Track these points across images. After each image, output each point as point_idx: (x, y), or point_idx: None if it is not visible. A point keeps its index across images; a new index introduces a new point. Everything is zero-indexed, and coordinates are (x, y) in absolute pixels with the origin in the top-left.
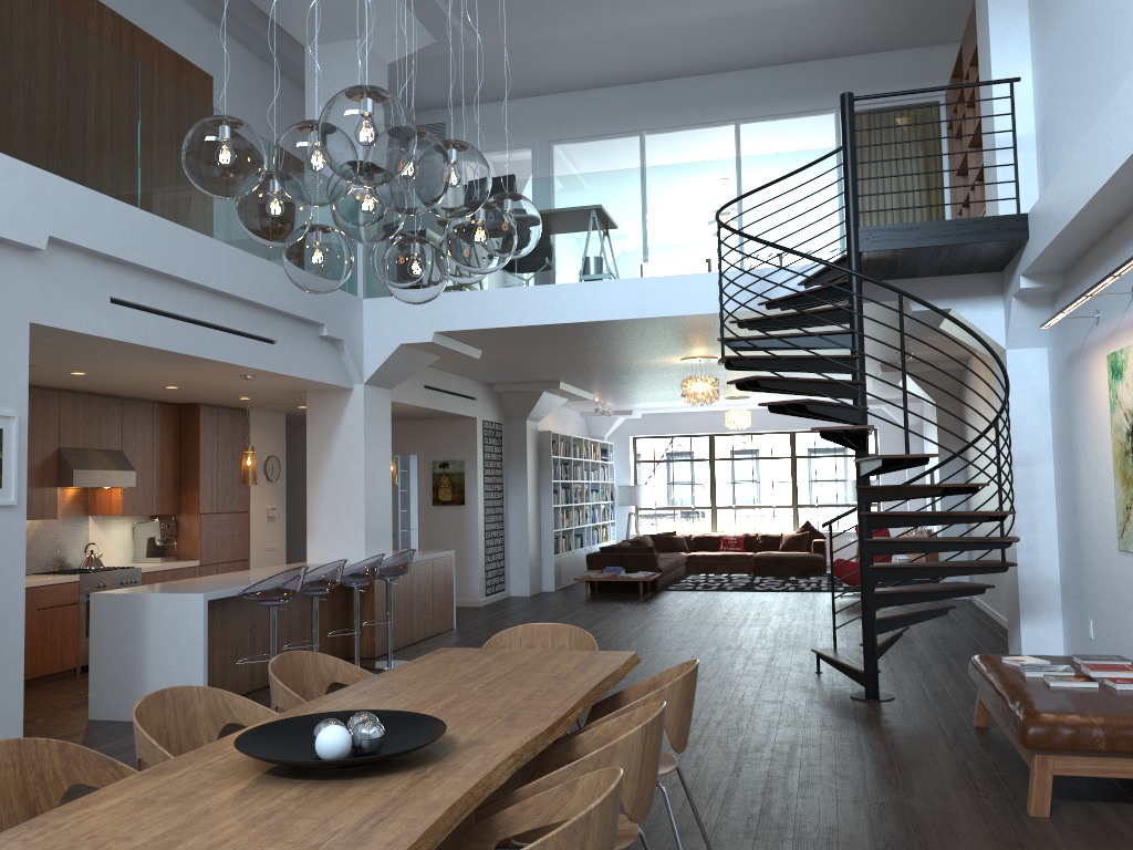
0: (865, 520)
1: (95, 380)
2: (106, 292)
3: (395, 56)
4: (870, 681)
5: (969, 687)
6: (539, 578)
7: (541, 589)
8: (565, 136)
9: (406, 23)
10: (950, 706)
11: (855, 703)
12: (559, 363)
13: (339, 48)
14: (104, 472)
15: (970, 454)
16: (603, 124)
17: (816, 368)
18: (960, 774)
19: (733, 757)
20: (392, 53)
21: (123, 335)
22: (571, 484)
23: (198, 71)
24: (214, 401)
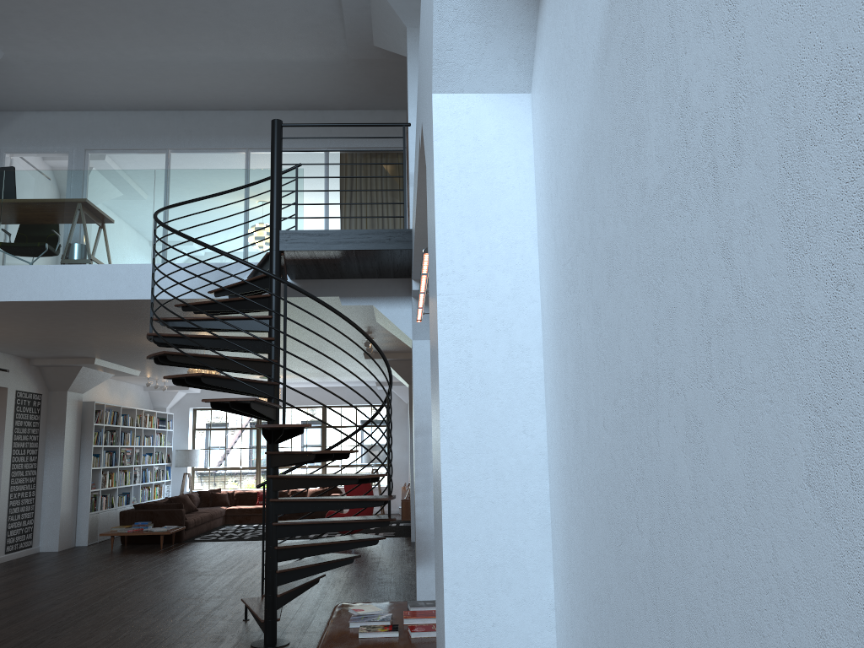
0: (272, 482)
1: None
2: None
3: None
4: (268, 629)
5: None
6: (73, 534)
7: (75, 544)
8: (100, 147)
9: None
10: None
11: None
12: (76, 340)
13: None
14: None
15: None
16: (134, 140)
17: (234, 347)
18: None
19: None
20: None
21: None
22: (118, 448)
23: None
24: None
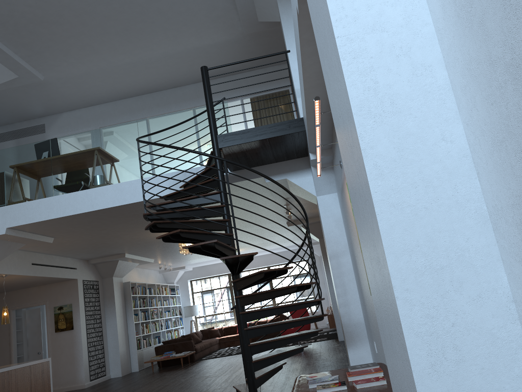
0: (239, 301)
1: None
2: None
3: None
4: None
5: None
6: (129, 364)
7: (131, 371)
8: (108, 124)
9: None
10: None
11: None
12: (111, 241)
13: None
14: None
15: None
16: (127, 116)
17: (200, 214)
18: None
19: None
20: None
21: None
22: (148, 309)
23: None
24: None
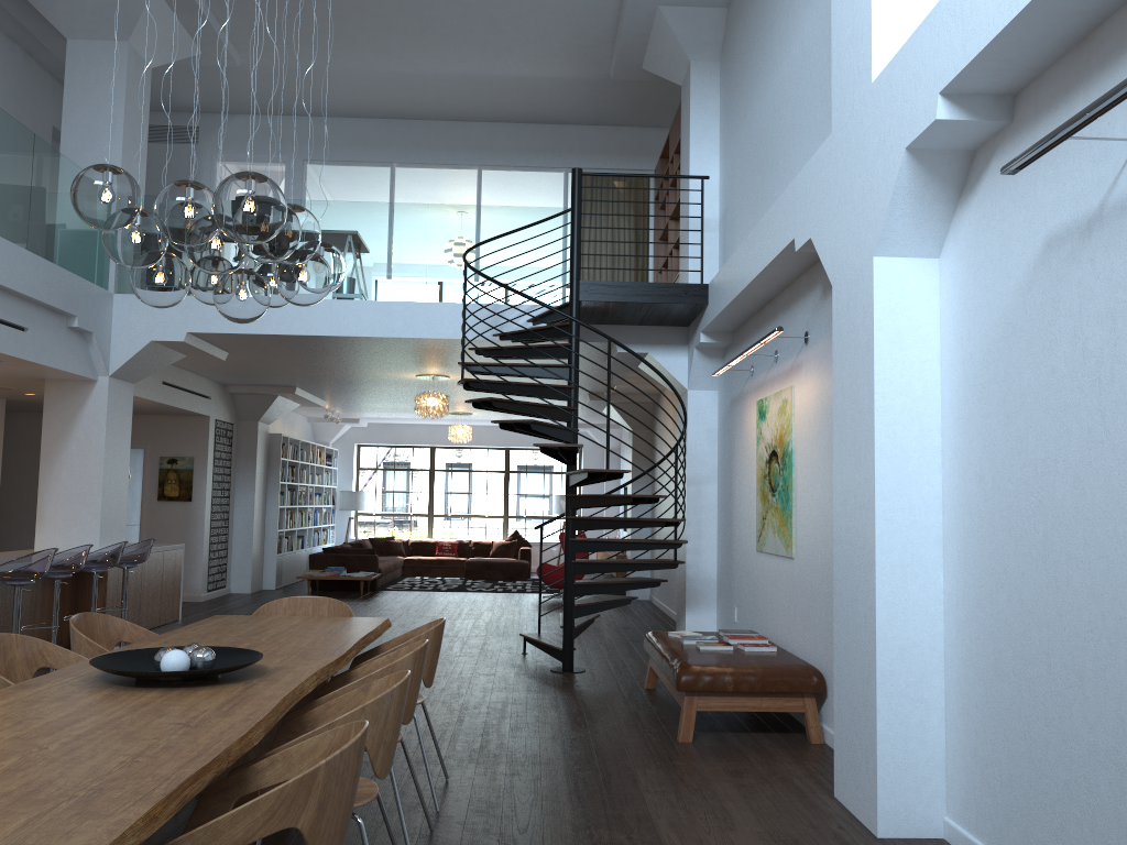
0: (571, 523)
1: None
2: None
3: (160, 62)
4: (567, 656)
5: (644, 663)
6: (260, 576)
7: (262, 587)
8: (320, 157)
9: (175, 33)
10: (628, 675)
11: (554, 674)
12: (300, 370)
13: (104, 46)
14: None
15: (657, 475)
16: (357, 151)
17: (539, 394)
18: (632, 718)
19: (456, 713)
20: (157, 59)
21: None
22: (297, 486)
23: None
24: None
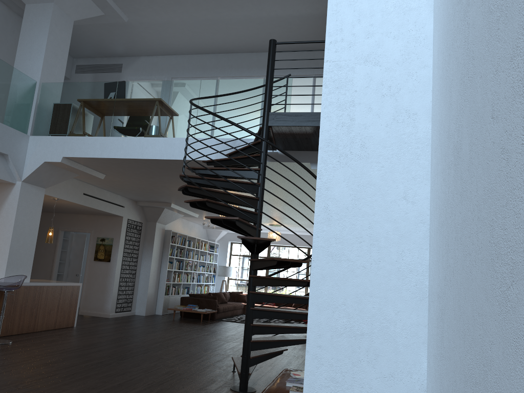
0: (252, 280)
1: None
2: None
3: (78, 17)
4: (242, 379)
5: None
6: (154, 307)
7: (155, 313)
8: (180, 76)
9: (83, 0)
10: None
11: (227, 392)
12: (158, 189)
13: (42, 6)
14: None
15: None
16: (199, 72)
17: (234, 187)
18: None
19: None
20: (76, 15)
21: None
22: (184, 260)
23: None
24: None
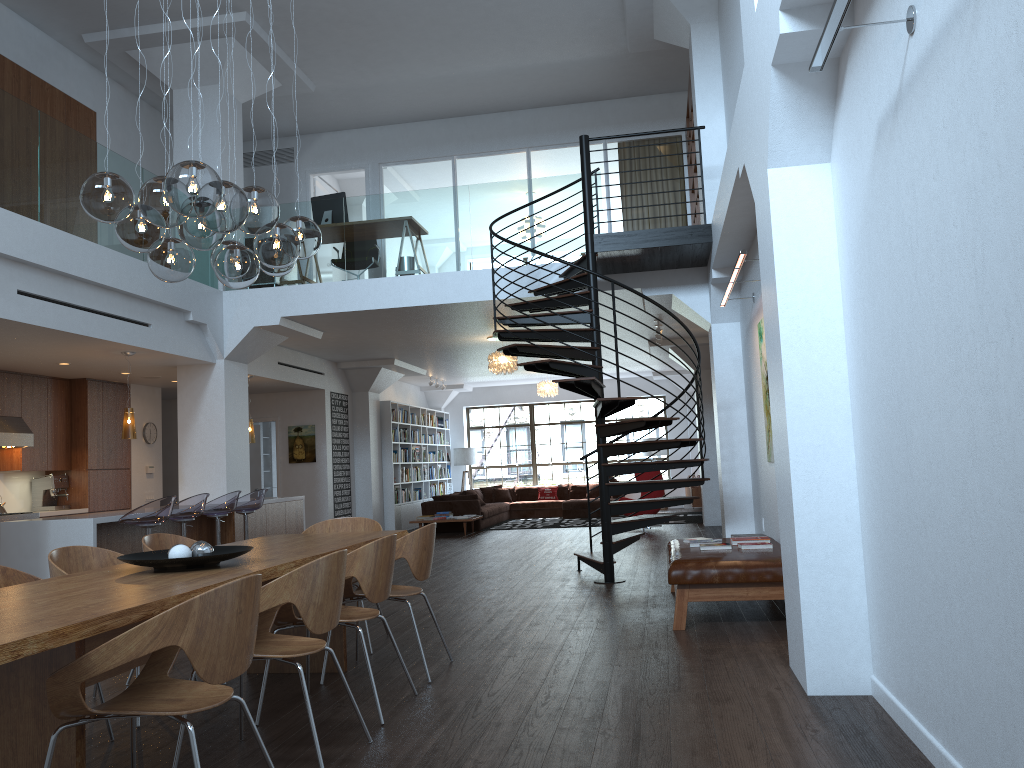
0: (602, 450)
1: (0, 357)
2: (14, 286)
3: (248, 97)
4: (607, 569)
5: None
6: (382, 523)
7: None
8: (392, 160)
9: (256, 72)
10: (662, 583)
11: (595, 585)
12: (389, 342)
13: (201, 91)
14: (7, 434)
15: None
16: (422, 150)
17: (563, 338)
18: (643, 614)
19: (490, 615)
20: (245, 95)
21: (27, 319)
22: (410, 445)
23: (84, 108)
24: (99, 376)
